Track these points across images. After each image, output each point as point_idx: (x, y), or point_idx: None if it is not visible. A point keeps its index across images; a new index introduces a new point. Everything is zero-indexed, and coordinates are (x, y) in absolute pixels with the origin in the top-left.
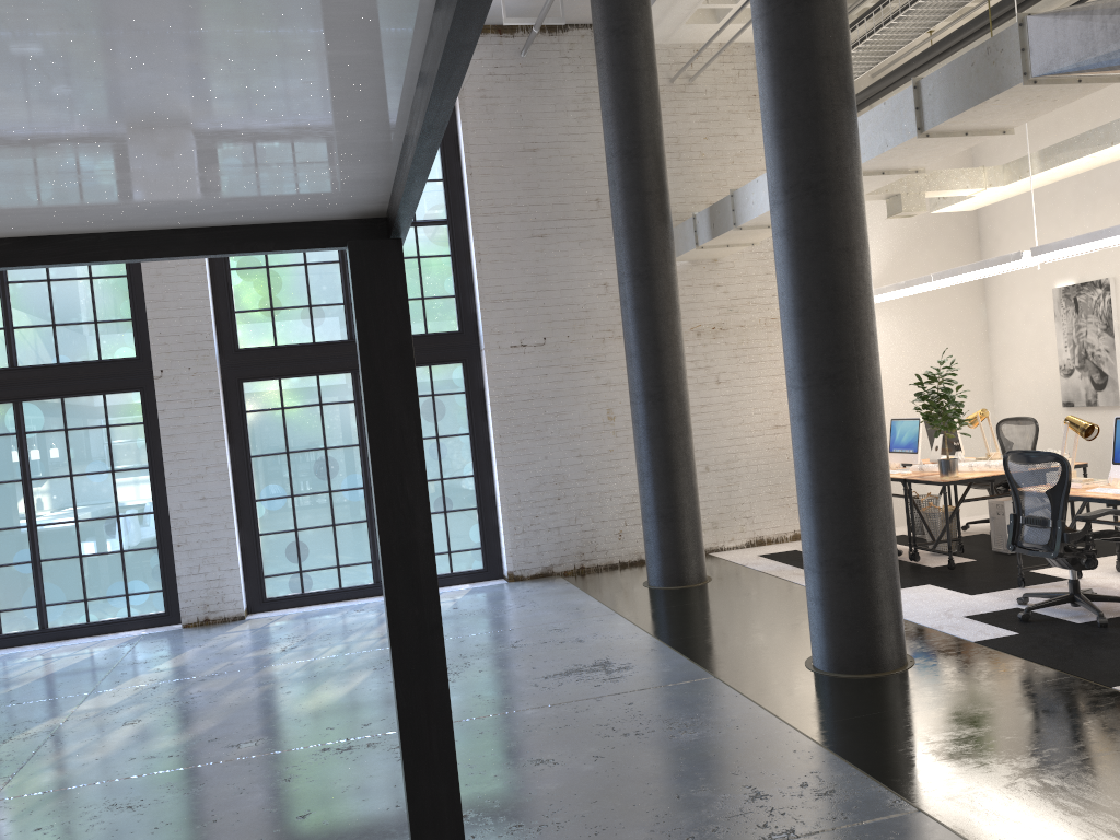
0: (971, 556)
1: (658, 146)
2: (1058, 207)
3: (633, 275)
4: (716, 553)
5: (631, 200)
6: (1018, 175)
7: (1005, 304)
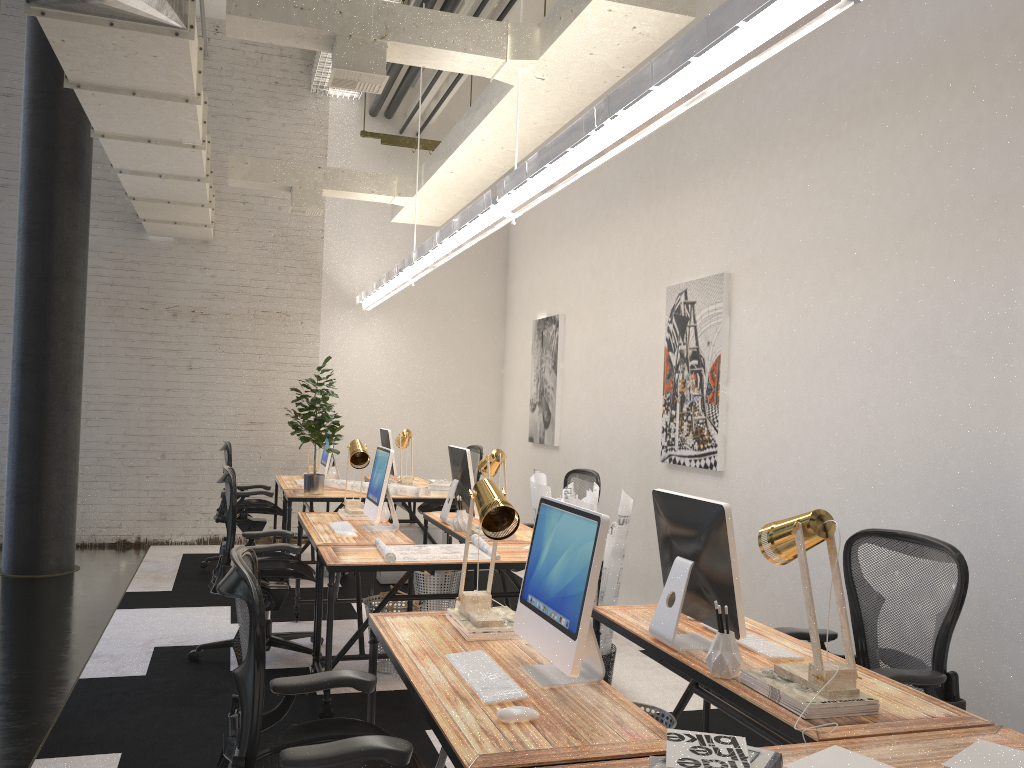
0: (350, 581)
1: (74, 100)
2: (544, 239)
3: (23, 232)
4: (157, 547)
5: (31, 152)
6: (418, 186)
7: (514, 332)
